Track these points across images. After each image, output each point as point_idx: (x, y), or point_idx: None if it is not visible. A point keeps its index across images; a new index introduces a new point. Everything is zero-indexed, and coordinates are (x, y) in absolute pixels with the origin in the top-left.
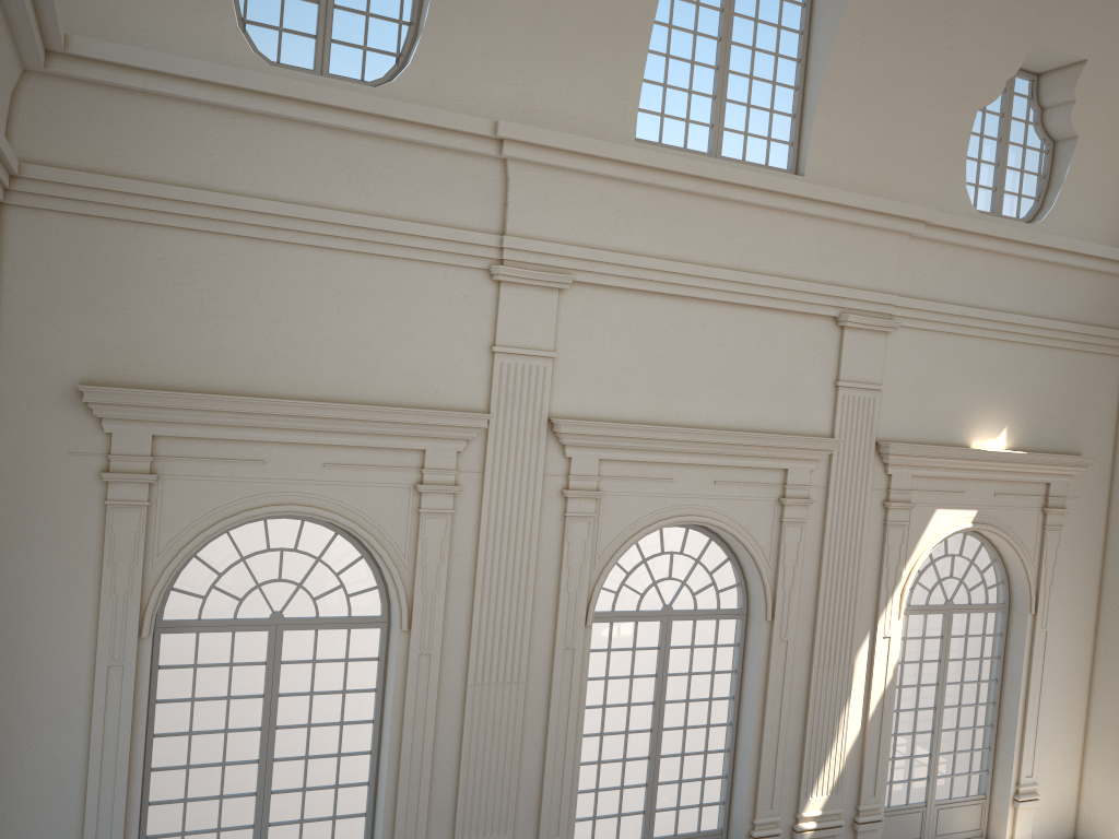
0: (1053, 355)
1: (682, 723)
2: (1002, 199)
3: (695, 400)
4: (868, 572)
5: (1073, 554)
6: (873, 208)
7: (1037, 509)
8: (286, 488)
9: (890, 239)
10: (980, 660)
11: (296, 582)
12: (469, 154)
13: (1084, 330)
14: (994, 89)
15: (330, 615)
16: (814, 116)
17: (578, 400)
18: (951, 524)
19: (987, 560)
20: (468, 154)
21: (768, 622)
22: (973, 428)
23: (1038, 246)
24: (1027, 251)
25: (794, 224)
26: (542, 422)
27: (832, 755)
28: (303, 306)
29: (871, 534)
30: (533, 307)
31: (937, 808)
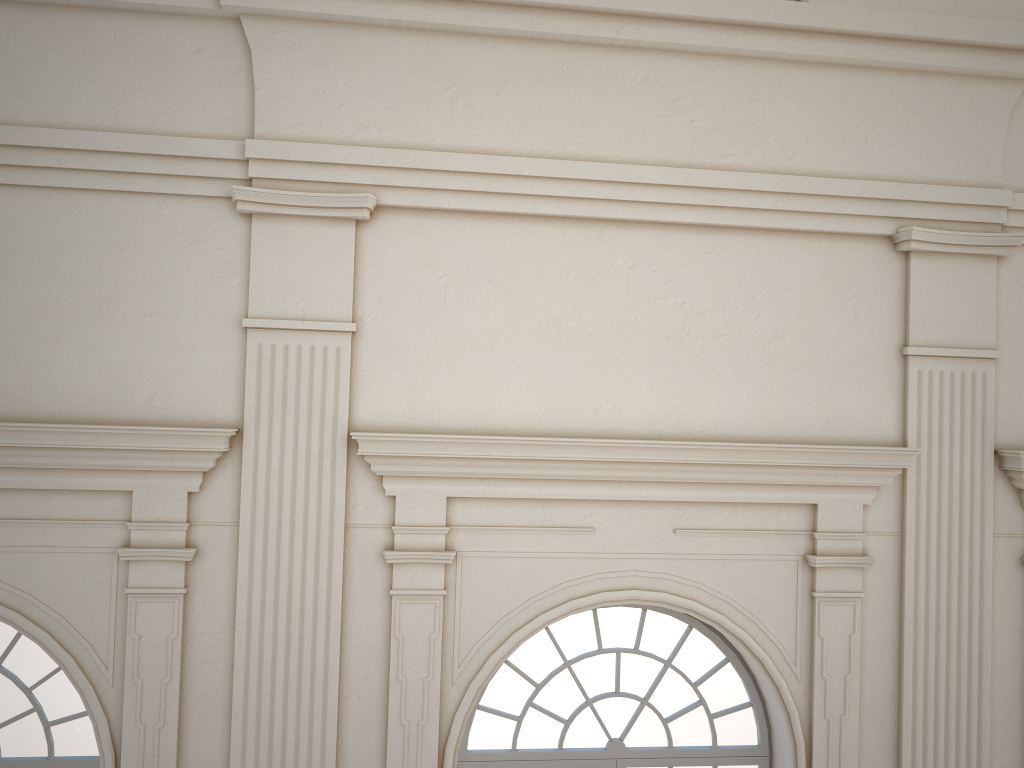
0: None
1: None
2: None
3: (626, 391)
4: (1002, 687)
5: None
6: (939, 34)
7: None
8: None
9: (986, 93)
10: None
11: None
12: (180, 17)
13: None
14: None
15: (39, 751)
16: None
17: (405, 400)
18: None
19: None
20: (178, 17)
21: None
22: None
23: None
24: None
25: (790, 81)
26: (338, 439)
27: None
28: None
29: (1002, 617)
30: (312, 252)
31: None
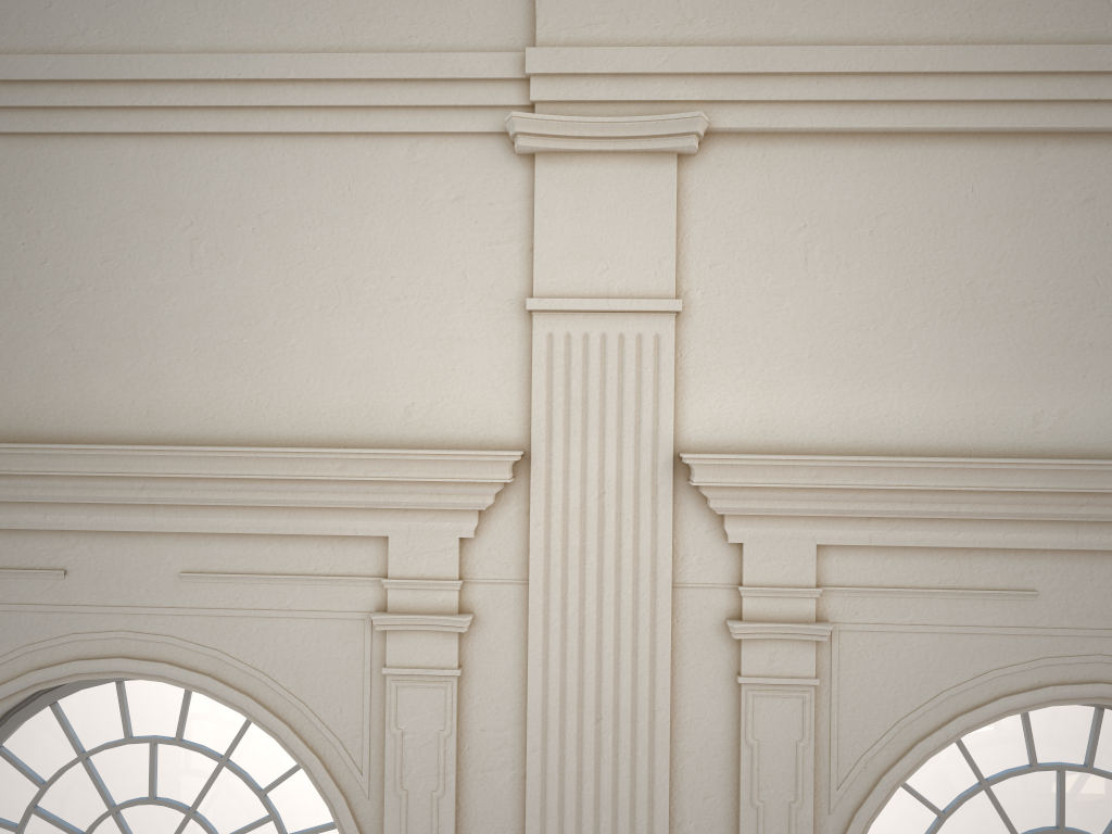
0: None
1: None
2: None
3: (1081, 388)
4: None
5: None
6: None
7: None
8: (111, 625)
9: None
10: None
11: (182, 807)
12: None
13: None
14: None
15: None
16: None
17: (752, 407)
18: None
19: None
20: None
21: None
22: None
23: None
24: None
25: None
26: (660, 463)
27: None
28: (123, 256)
29: None
30: (618, 202)
31: None
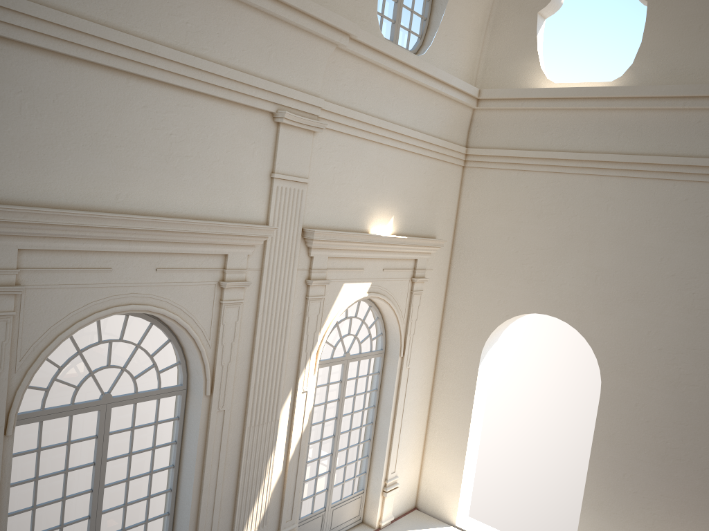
0: (425, 162)
1: (123, 498)
2: (399, 31)
3: (136, 185)
4: (292, 341)
5: (427, 310)
6: (311, 12)
7: (408, 279)
8: None
9: (321, 47)
10: (365, 394)
11: None
12: None
13: (444, 145)
14: None
15: None
16: None
17: None
18: (353, 295)
19: (371, 318)
20: None
21: (208, 396)
22: (372, 218)
23: (423, 73)
24: (416, 76)
25: (239, 14)
26: None
27: (260, 497)
28: None
29: (296, 308)
30: None
31: (332, 510)
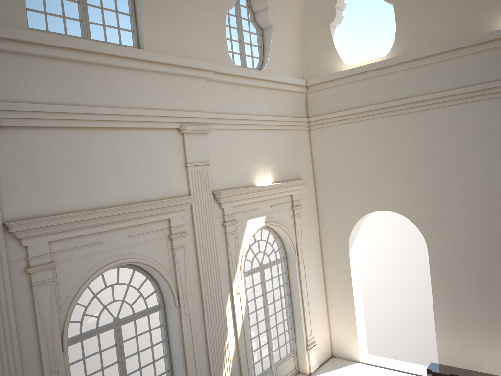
0: (282, 133)
1: None
2: (245, 59)
3: (106, 190)
4: (222, 263)
5: (307, 225)
6: (186, 64)
7: (289, 208)
8: None
9: (198, 82)
10: (280, 287)
11: None
12: None
13: (292, 119)
14: (232, 0)
15: None
16: (143, 14)
17: (24, 206)
18: (255, 226)
19: (272, 238)
20: None
21: (177, 307)
22: (255, 176)
23: (266, 80)
24: (262, 83)
25: (145, 77)
26: None
27: (225, 365)
28: None
29: (220, 242)
30: None
31: (276, 367)
